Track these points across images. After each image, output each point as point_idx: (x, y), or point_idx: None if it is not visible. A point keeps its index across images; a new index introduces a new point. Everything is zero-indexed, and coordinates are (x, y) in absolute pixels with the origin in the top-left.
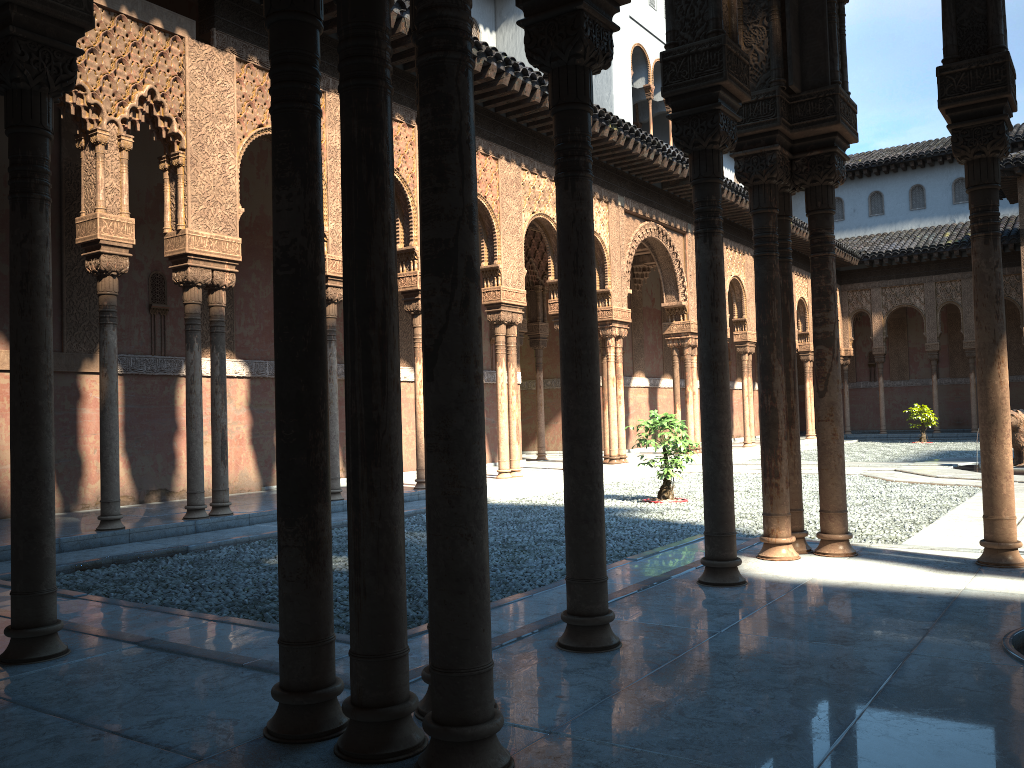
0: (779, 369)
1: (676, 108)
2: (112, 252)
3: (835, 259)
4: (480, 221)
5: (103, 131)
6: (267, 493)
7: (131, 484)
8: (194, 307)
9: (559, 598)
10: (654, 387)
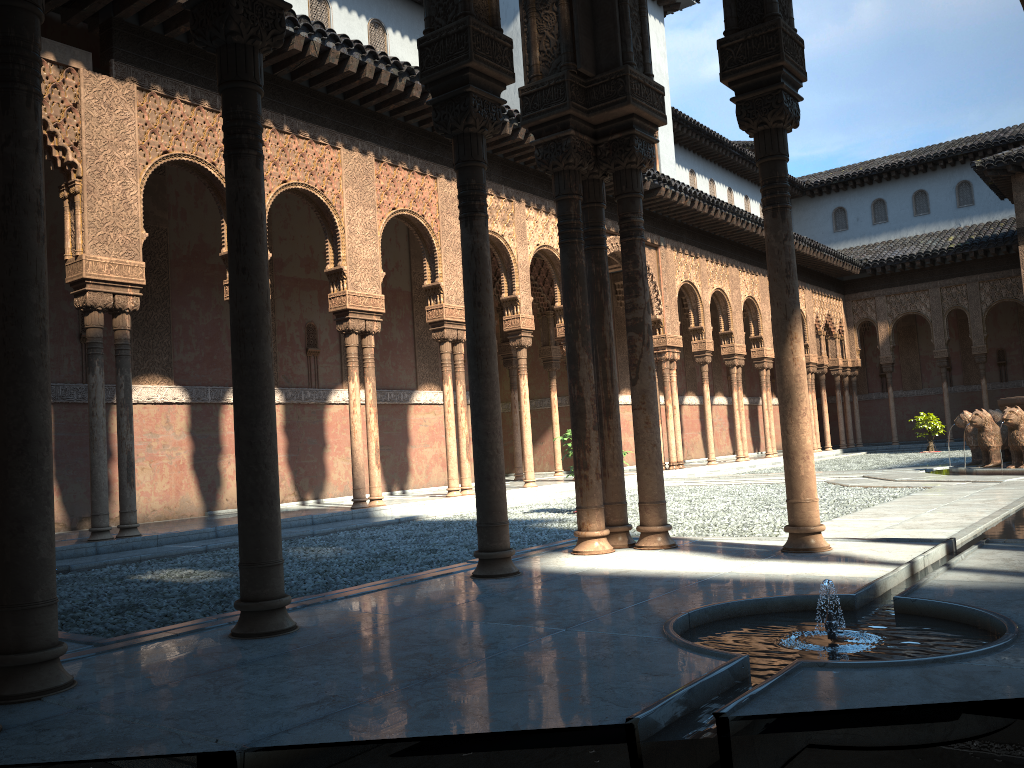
0: (585, 357)
1: (435, 94)
2: None
3: (834, 268)
4: (421, 240)
5: None
6: (206, 517)
7: (62, 511)
8: (95, 331)
9: None
10: None
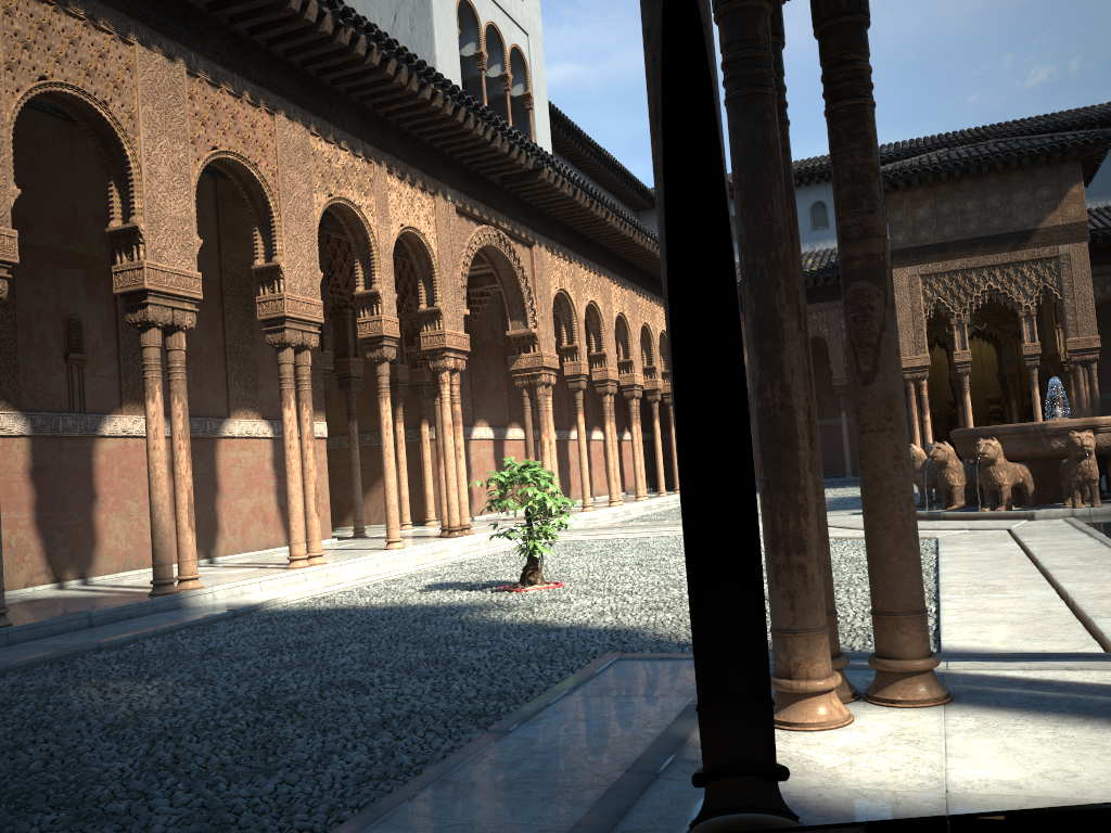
0: (793, 326)
1: None
2: None
3: None
4: (251, 201)
5: None
6: None
7: None
8: None
9: None
10: (500, 439)
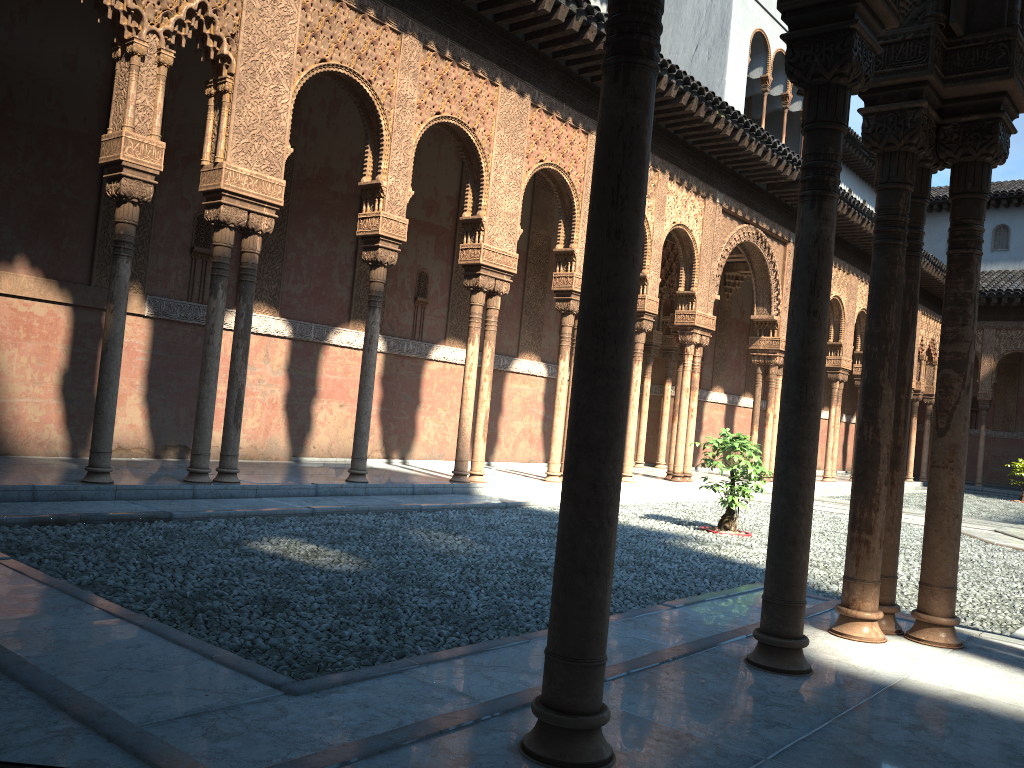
0: (889, 393)
1: (795, 26)
2: (135, 176)
3: None
4: (560, 199)
5: (141, 41)
6: (293, 464)
7: (148, 436)
8: (223, 250)
9: None
10: (732, 405)
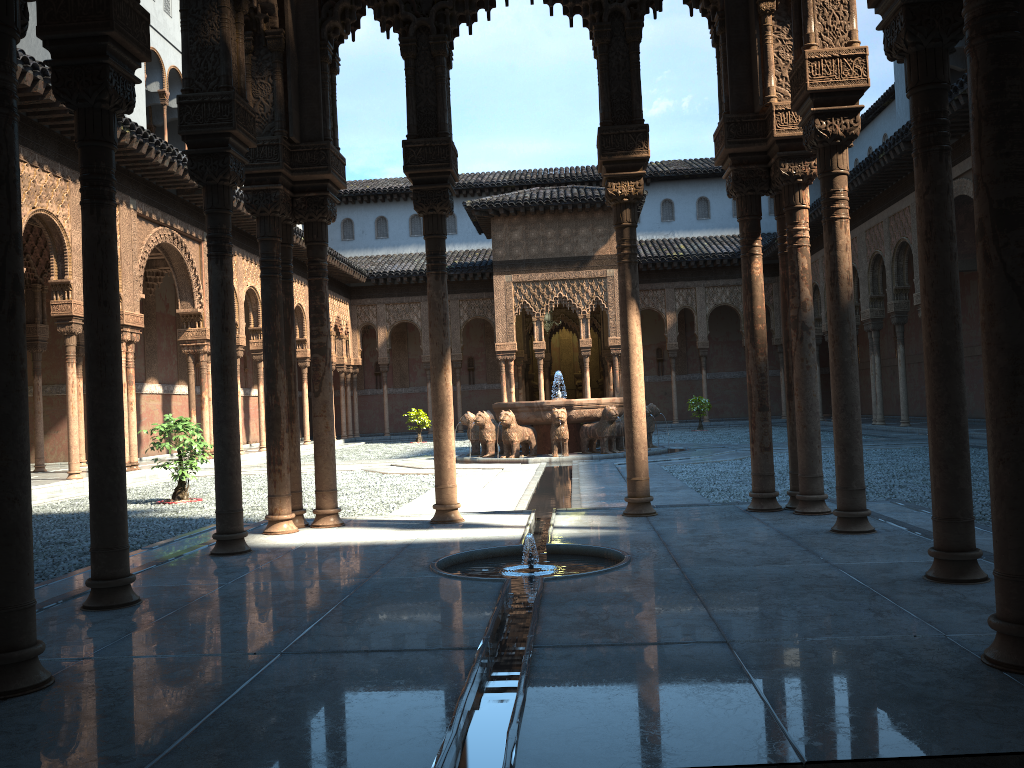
0: (282, 373)
1: (192, 146)
2: None
3: (346, 276)
4: None
5: None
6: None
7: None
8: None
9: (77, 583)
10: (168, 394)
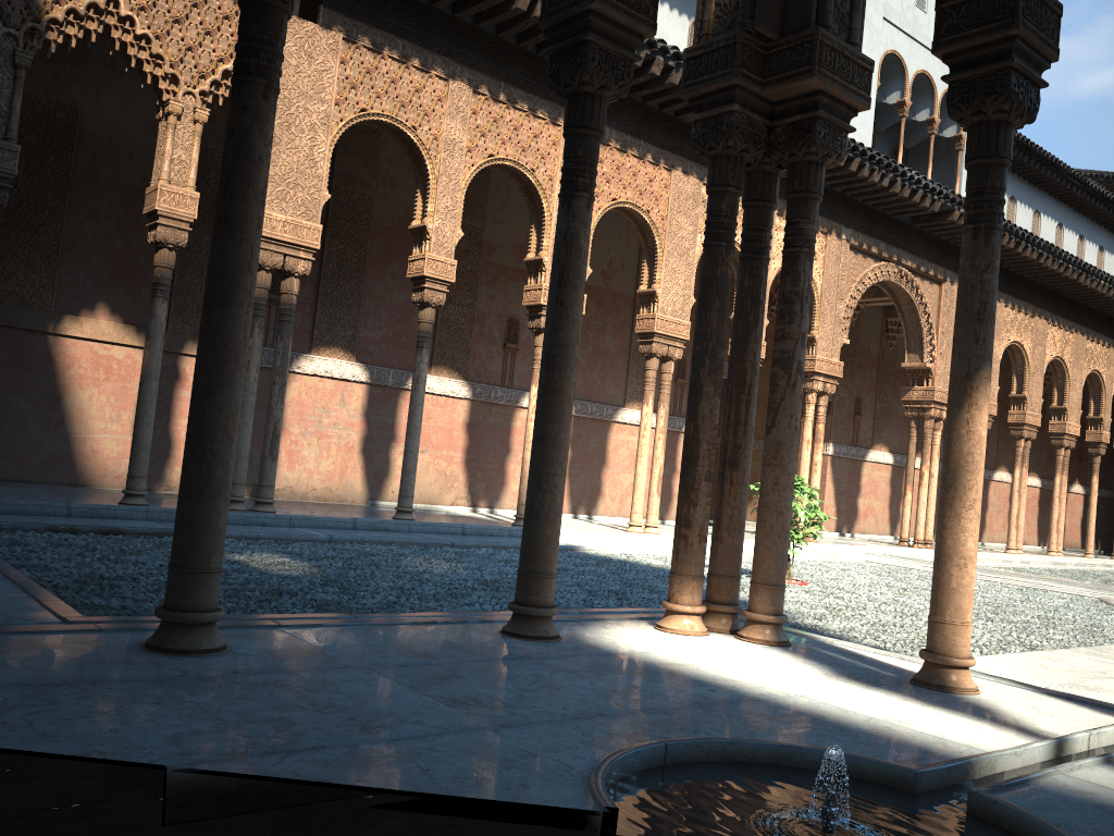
0: (710, 390)
1: (554, 42)
2: (169, 224)
3: None
4: (643, 239)
5: (176, 102)
6: (364, 506)
7: None
8: (259, 291)
9: None
10: (901, 466)
